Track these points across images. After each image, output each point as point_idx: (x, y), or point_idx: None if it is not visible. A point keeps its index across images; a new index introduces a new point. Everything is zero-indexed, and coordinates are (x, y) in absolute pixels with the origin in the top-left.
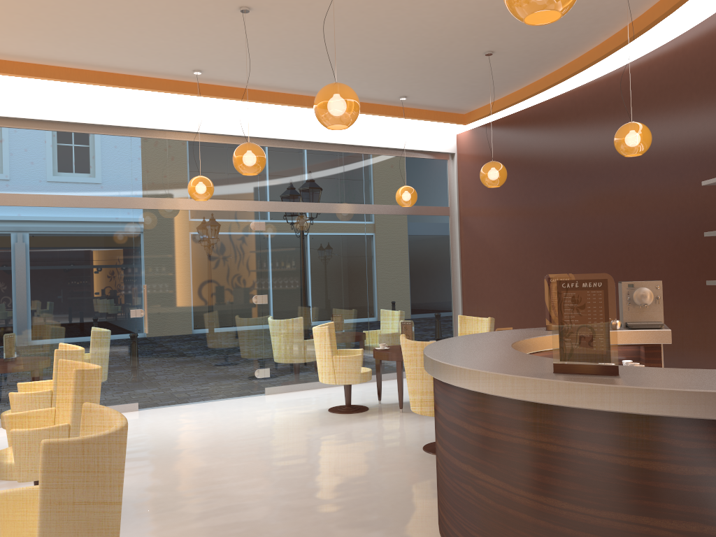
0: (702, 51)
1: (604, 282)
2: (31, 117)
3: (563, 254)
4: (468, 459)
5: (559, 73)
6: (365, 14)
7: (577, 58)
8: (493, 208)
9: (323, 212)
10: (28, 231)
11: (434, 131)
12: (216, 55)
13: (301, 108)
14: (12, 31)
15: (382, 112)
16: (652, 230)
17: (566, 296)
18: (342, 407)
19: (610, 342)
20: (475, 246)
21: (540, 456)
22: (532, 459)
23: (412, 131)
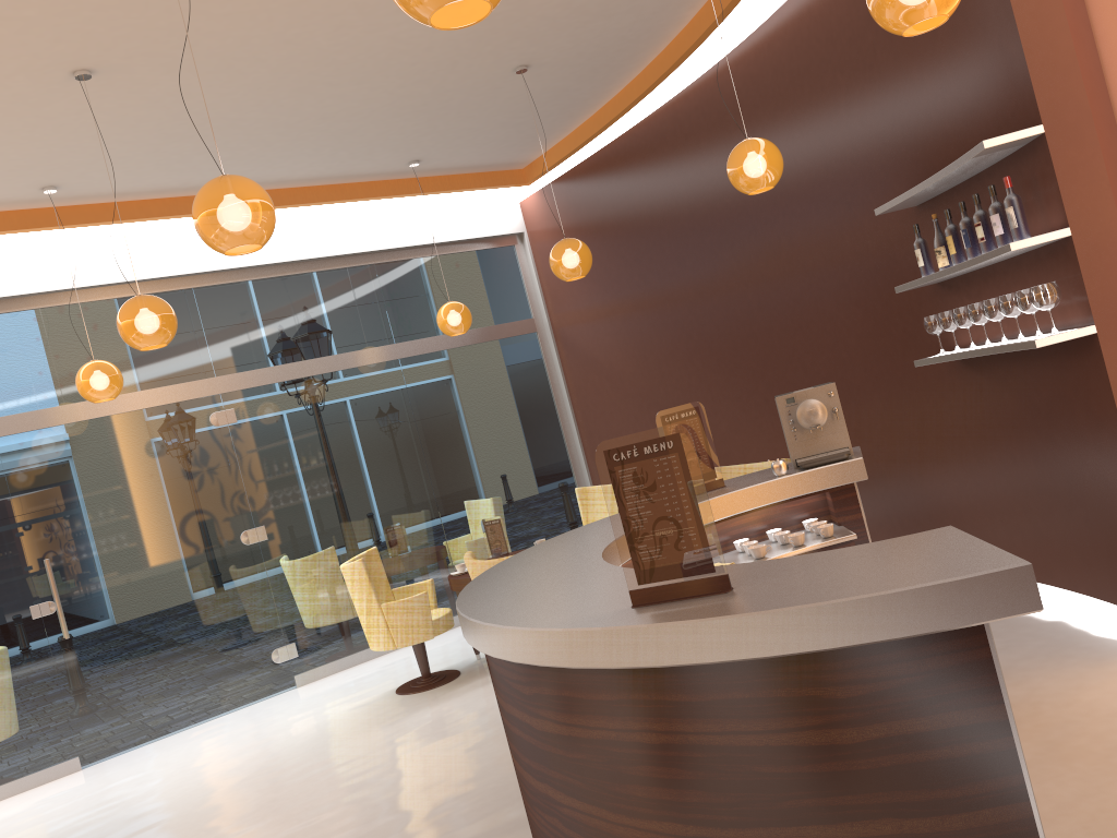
0: (835, 7)
1: (676, 440)
2: None
3: (713, 357)
4: (543, 773)
5: (643, 78)
6: (293, 45)
7: (663, 51)
8: (598, 307)
9: (329, 371)
10: None
11: (483, 205)
12: (70, 157)
13: None
14: None
15: (388, 192)
16: (829, 296)
17: (623, 475)
18: (417, 681)
19: (706, 537)
20: (586, 371)
21: (638, 756)
22: (627, 762)
23: (447, 212)
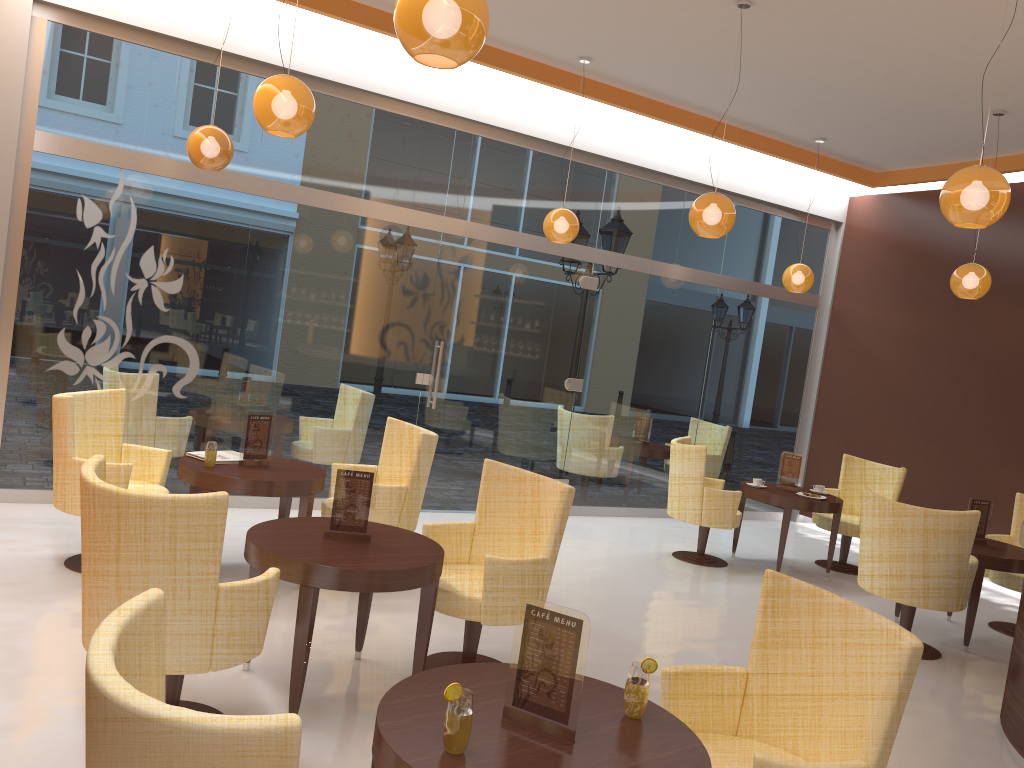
0: None
1: None
2: (341, 81)
3: (1004, 397)
4: None
5: None
6: (894, 39)
7: None
8: (893, 312)
9: (670, 277)
10: (310, 243)
11: (824, 188)
12: (634, 46)
13: (679, 129)
14: None
15: (780, 152)
16: None
17: None
18: (691, 554)
19: None
20: (851, 357)
21: None
22: None
23: (797, 183)
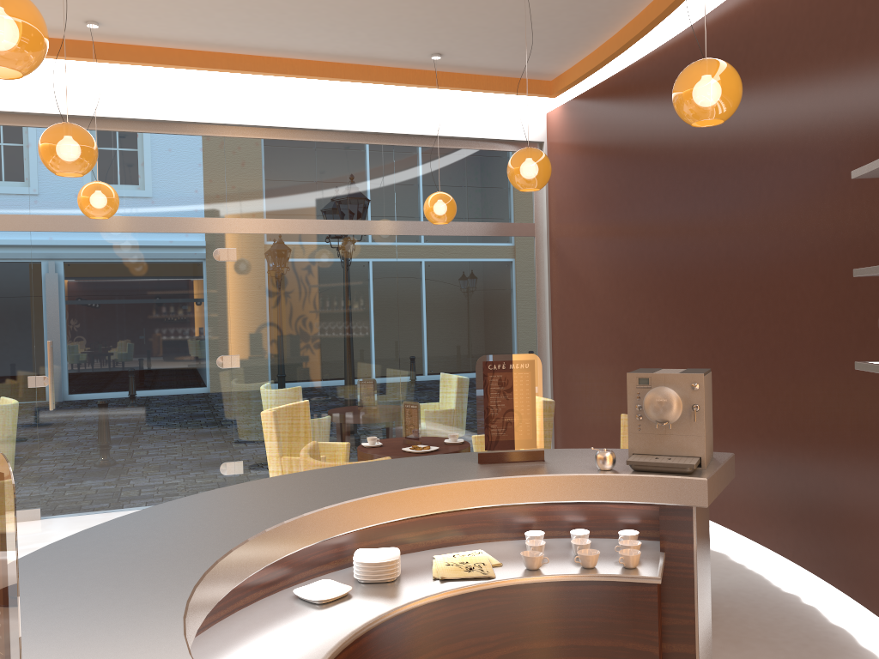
0: None
1: (0, 484)
2: None
3: (675, 298)
4: None
5: None
6: None
7: None
8: (589, 225)
9: (328, 233)
10: None
11: (510, 109)
12: None
13: (285, 78)
14: None
15: (413, 80)
16: (795, 261)
17: None
18: None
19: None
20: (568, 283)
21: None
22: None
23: (473, 110)
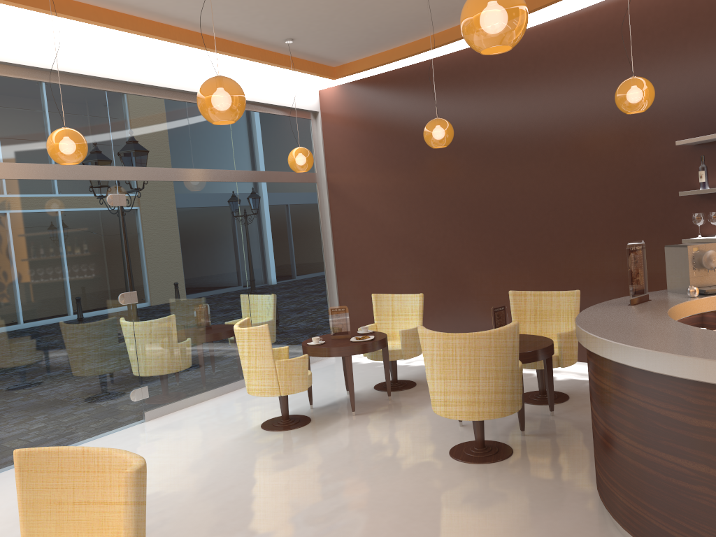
0: (654, 11)
1: None
2: None
3: (470, 220)
4: None
5: None
6: None
7: None
8: (374, 173)
9: (192, 180)
10: None
11: (298, 85)
12: None
13: (165, 43)
14: None
15: (259, 57)
16: (587, 192)
17: None
18: (278, 421)
19: None
20: (352, 216)
21: None
22: None
23: (278, 84)
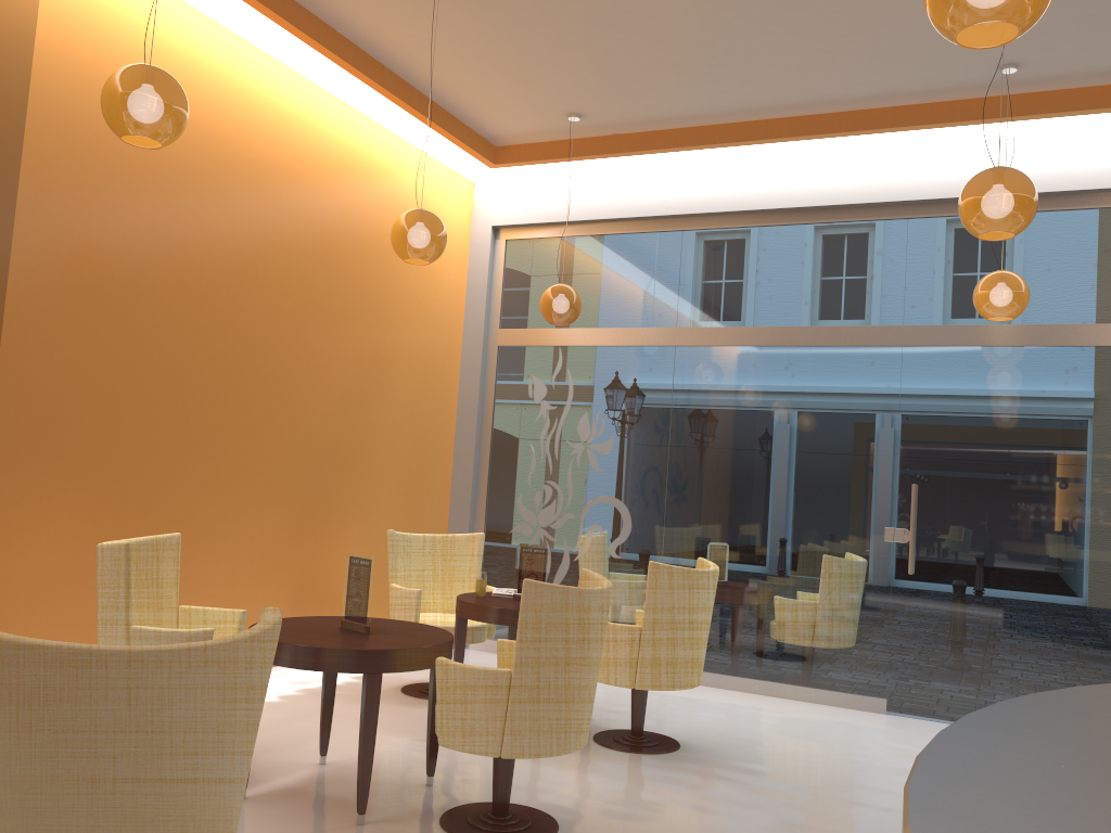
0: None
1: None
2: (749, 208)
3: None
4: None
5: None
6: None
7: None
8: None
9: None
10: (735, 385)
11: None
12: None
13: None
14: (679, 72)
15: None
16: None
17: None
18: None
19: None
20: None
21: None
22: None
23: None
